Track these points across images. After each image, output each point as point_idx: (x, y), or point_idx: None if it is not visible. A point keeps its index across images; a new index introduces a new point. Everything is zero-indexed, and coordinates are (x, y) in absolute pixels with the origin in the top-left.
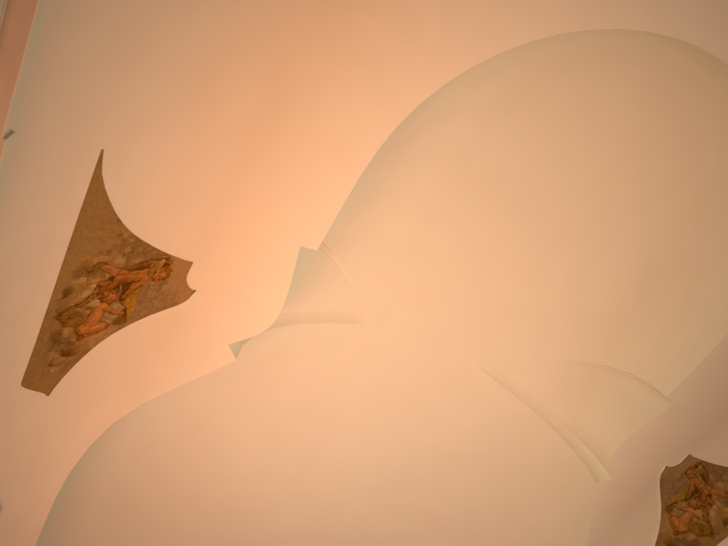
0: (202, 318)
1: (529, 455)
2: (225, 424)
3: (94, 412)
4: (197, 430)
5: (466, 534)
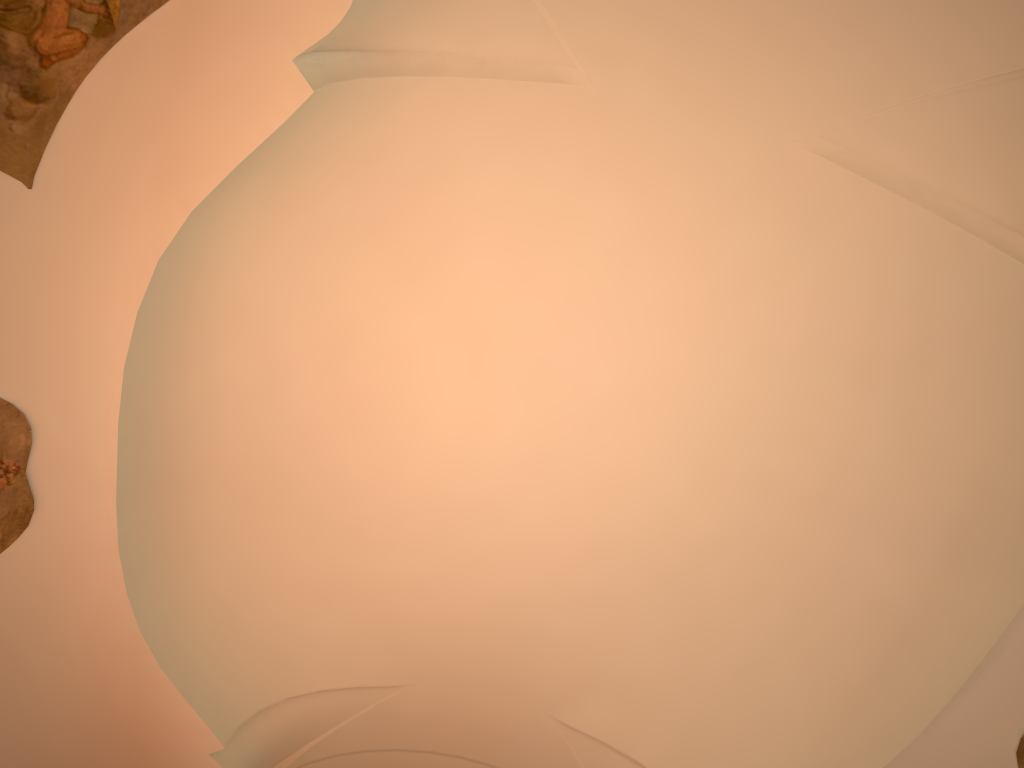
0: (235, 6)
1: (939, 316)
2: (394, 331)
3: (125, 238)
4: (352, 345)
5: (851, 516)
